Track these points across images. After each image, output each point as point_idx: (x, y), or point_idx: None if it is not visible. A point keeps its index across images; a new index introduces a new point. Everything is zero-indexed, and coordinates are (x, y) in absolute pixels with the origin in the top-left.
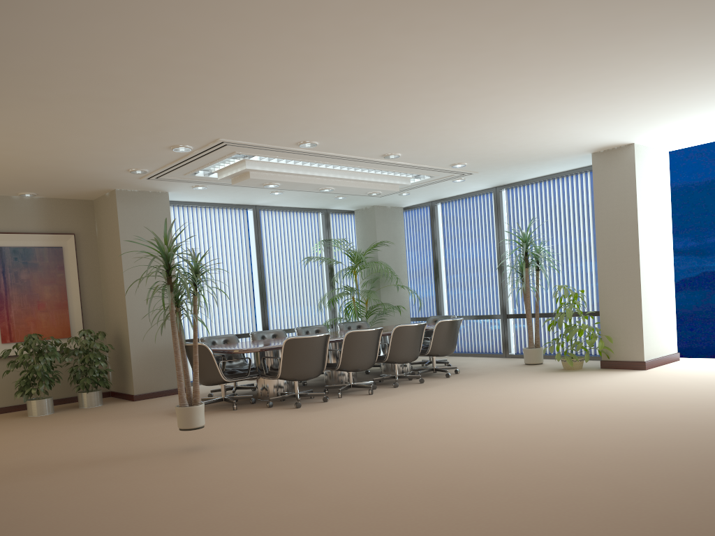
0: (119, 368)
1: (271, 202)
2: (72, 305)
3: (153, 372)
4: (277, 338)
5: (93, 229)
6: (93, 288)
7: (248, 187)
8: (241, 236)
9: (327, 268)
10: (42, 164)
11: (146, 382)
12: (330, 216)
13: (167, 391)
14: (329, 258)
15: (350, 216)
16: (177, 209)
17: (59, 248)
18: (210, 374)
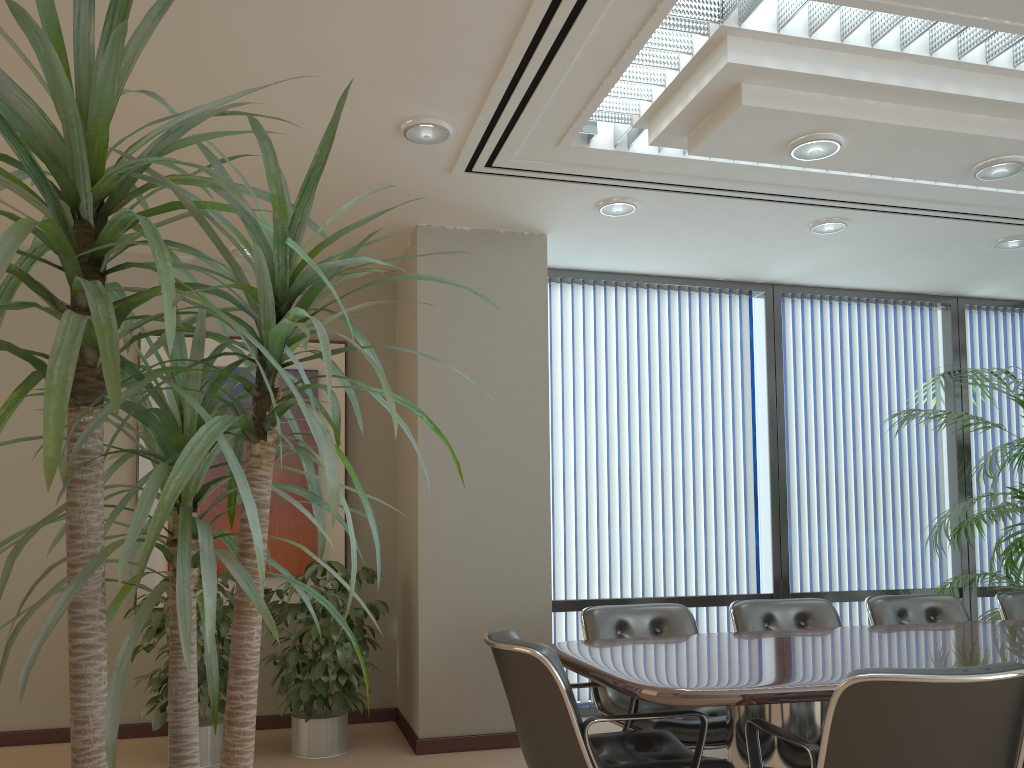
0: (405, 658)
1: (812, 268)
2: (327, 501)
3: (473, 682)
4: (810, 634)
5: (391, 335)
6: (377, 466)
7: (749, 200)
8: (731, 359)
9: (954, 443)
10: (167, 111)
11: (451, 708)
12: (965, 316)
13: (503, 737)
14: (966, 414)
15: (1020, 316)
16: (579, 291)
17: (309, 372)
18: (556, 759)
